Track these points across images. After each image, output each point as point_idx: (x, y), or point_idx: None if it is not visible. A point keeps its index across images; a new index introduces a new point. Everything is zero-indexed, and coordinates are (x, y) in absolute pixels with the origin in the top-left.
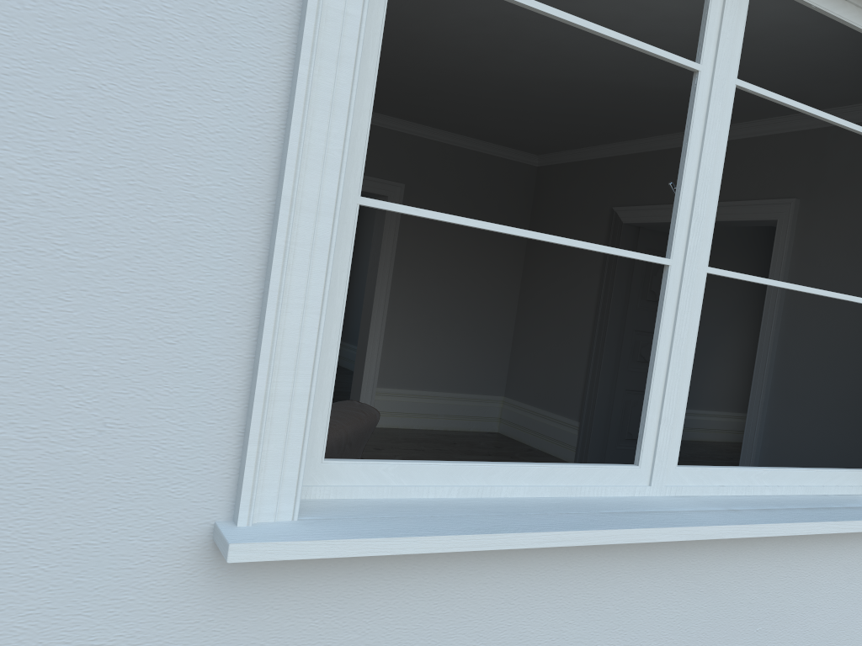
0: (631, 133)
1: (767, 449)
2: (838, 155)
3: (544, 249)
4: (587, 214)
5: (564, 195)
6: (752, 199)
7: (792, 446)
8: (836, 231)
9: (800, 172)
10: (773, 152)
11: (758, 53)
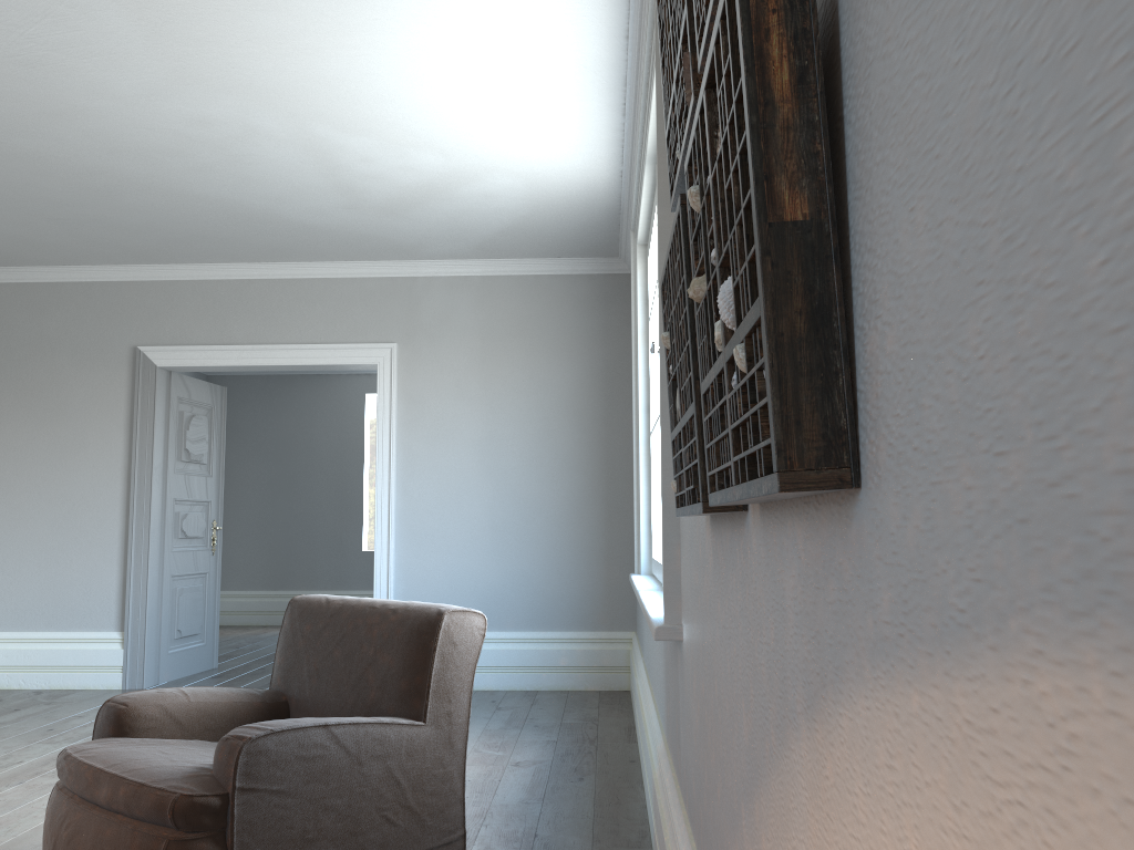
0: (176, 257)
1: (402, 595)
2: (431, 304)
3: (1, 403)
4: (86, 354)
5: (33, 327)
6: (344, 343)
7: (429, 584)
8: (440, 375)
9: (394, 317)
10: (360, 296)
11: (436, 209)
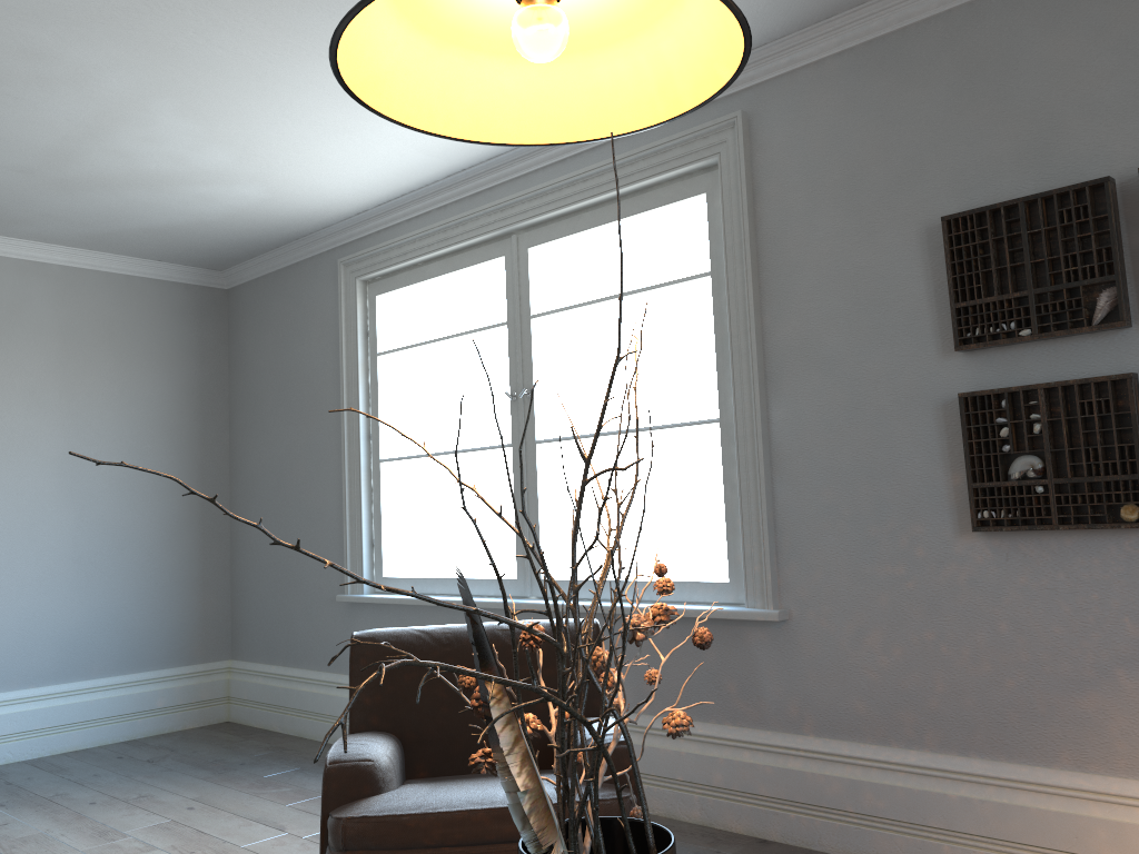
0: None
1: None
2: None
3: None
4: None
5: None
6: None
7: None
8: (9, 378)
9: None
10: None
11: (124, 195)
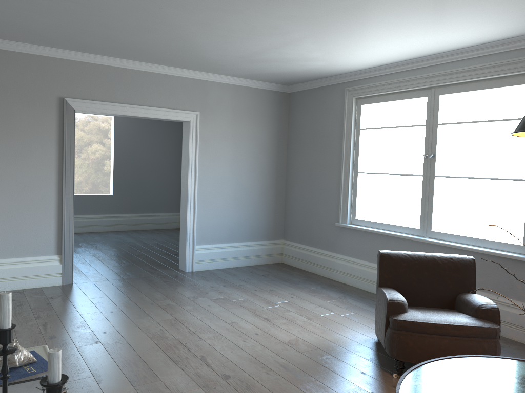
0: (98, 51)
1: (198, 229)
2: (212, 94)
3: None
4: (28, 97)
5: None
6: (173, 108)
7: (209, 224)
8: (216, 129)
9: (197, 99)
10: (181, 86)
11: (270, 64)
